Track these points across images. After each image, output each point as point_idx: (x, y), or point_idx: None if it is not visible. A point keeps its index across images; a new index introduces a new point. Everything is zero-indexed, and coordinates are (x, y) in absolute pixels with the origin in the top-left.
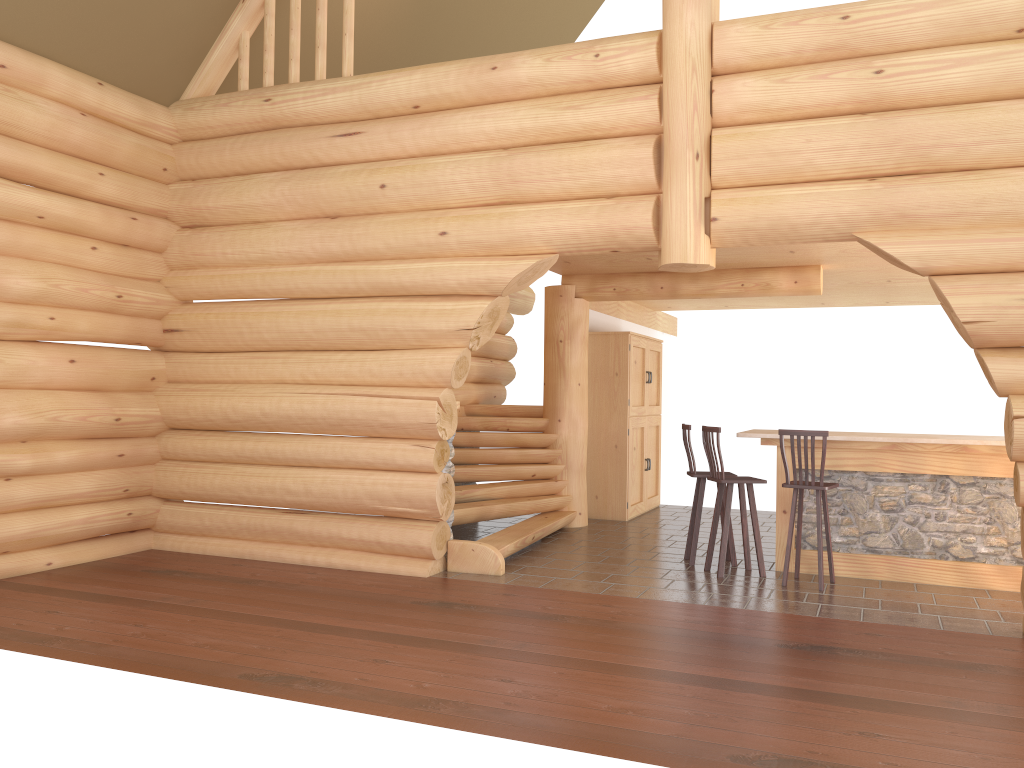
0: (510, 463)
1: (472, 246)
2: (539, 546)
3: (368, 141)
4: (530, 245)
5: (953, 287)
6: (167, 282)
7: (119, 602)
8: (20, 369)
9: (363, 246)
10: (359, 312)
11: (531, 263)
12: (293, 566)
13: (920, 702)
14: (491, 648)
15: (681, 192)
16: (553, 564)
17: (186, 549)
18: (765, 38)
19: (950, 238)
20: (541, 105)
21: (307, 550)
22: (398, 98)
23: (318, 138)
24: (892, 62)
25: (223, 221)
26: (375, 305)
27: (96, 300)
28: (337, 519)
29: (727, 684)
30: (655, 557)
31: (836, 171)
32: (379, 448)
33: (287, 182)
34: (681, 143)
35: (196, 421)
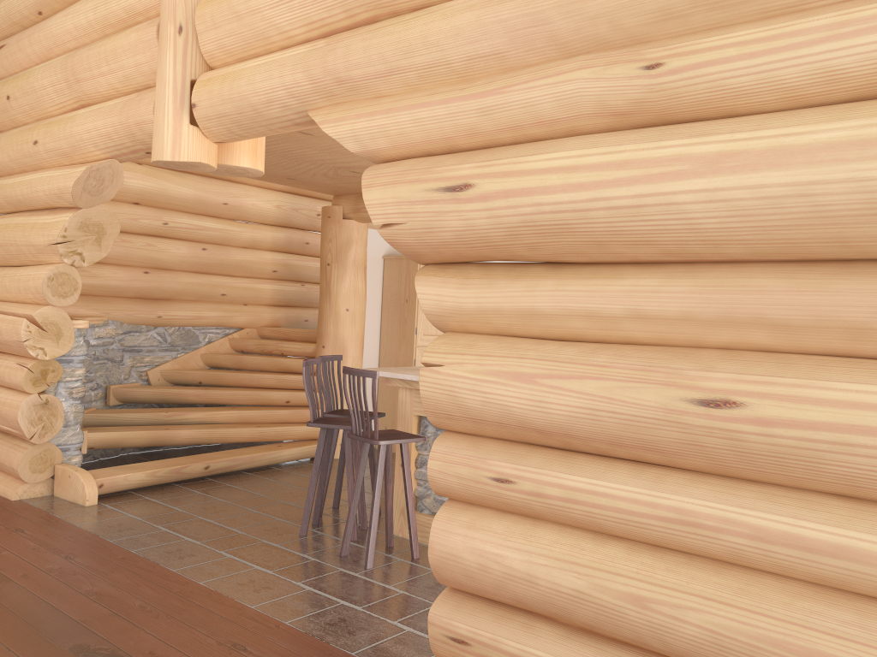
0: (271, 388)
1: (54, 154)
2: (231, 476)
3: (9, 53)
4: (87, 150)
5: (374, 176)
6: None
7: None
8: None
9: None
10: None
11: (83, 170)
12: None
13: None
14: None
15: (162, 75)
16: (178, 499)
17: None
18: None
19: (383, 107)
20: None
21: None
22: (24, 5)
23: None
24: None
25: None
26: (10, 220)
27: None
28: None
29: None
30: None
31: (297, 31)
32: None
33: None
34: (164, 15)
35: None
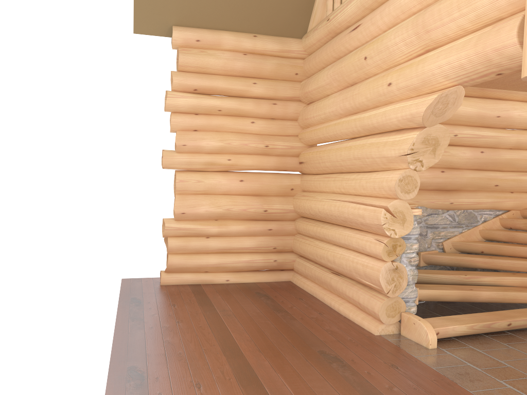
0: None
1: (405, 90)
2: (526, 332)
3: (363, 29)
4: (436, 82)
5: None
6: (299, 136)
7: (204, 307)
8: (212, 185)
9: (357, 102)
10: (358, 146)
11: (434, 97)
12: (323, 306)
13: None
14: None
15: None
16: (497, 351)
17: (298, 284)
18: None
19: None
20: None
21: (334, 298)
22: None
23: (344, 35)
24: None
25: (317, 98)
26: (365, 141)
27: (253, 149)
28: (347, 282)
29: None
30: None
31: None
32: (361, 239)
33: (332, 68)
34: None
35: (303, 213)
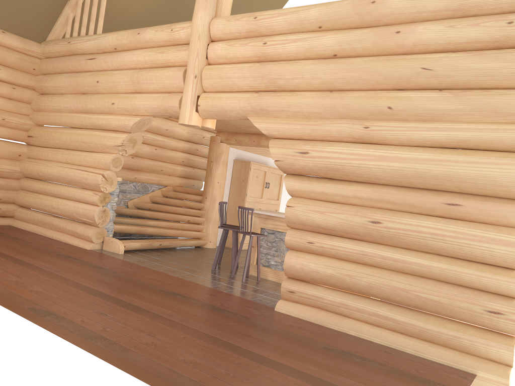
0: (180, 214)
1: (122, 110)
2: (168, 250)
3: (97, 62)
4: (140, 111)
5: (273, 144)
6: (31, 116)
7: None
8: None
9: (89, 107)
10: (85, 135)
11: (139, 119)
12: (47, 238)
13: (157, 312)
14: (43, 269)
15: (186, 92)
16: (154, 255)
17: (20, 227)
18: (227, 25)
19: (278, 121)
20: (153, 50)
21: (55, 232)
22: (108, 44)
23: (82, 60)
24: (270, 39)
25: (52, 92)
26: (91, 132)
27: None
28: (67, 221)
29: (98, 294)
30: (207, 261)
31: (245, 87)
32: (82, 193)
33: (69, 77)
34: (189, 70)
35: (30, 174)
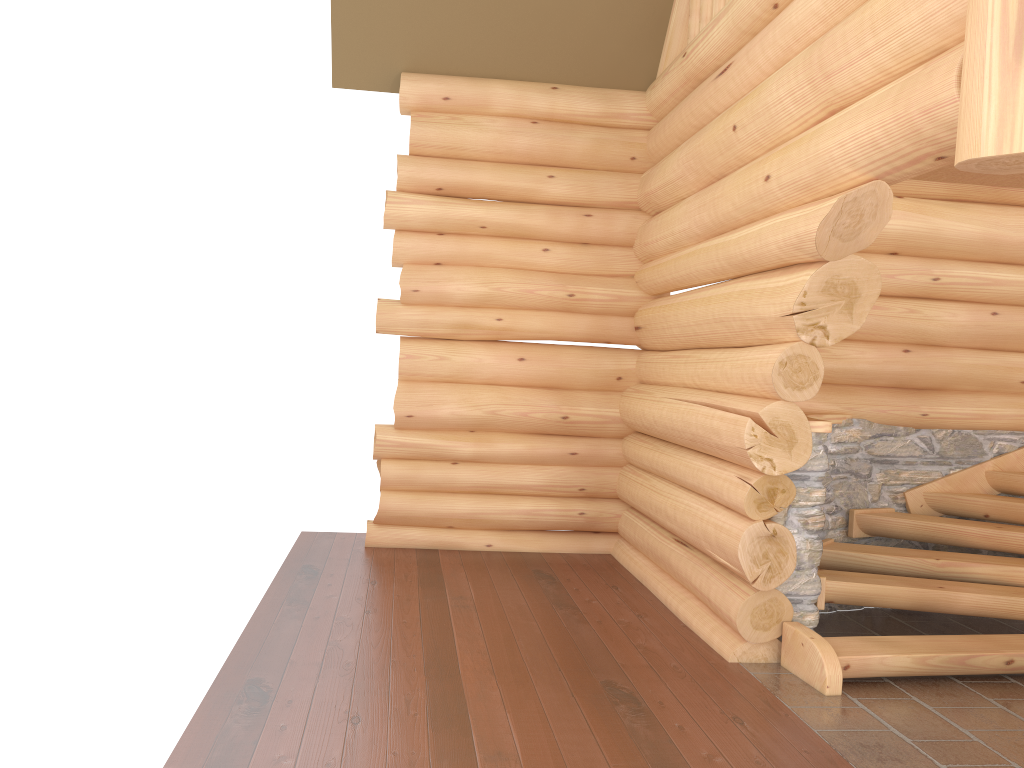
0: None
1: (791, 190)
2: None
3: (735, 72)
4: (838, 174)
5: None
6: (635, 277)
7: (427, 589)
8: (466, 366)
9: (720, 211)
10: (720, 298)
11: (833, 203)
12: (652, 604)
13: None
14: (469, 764)
15: (978, 11)
16: (966, 712)
17: (621, 561)
18: None
19: None
20: None
21: (672, 589)
22: (756, 2)
23: (708, 85)
24: None
25: (667, 204)
26: (733, 287)
27: (545, 300)
28: (696, 559)
29: None
30: None
31: None
32: (716, 476)
33: (685, 147)
34: None
35: (633, 425)
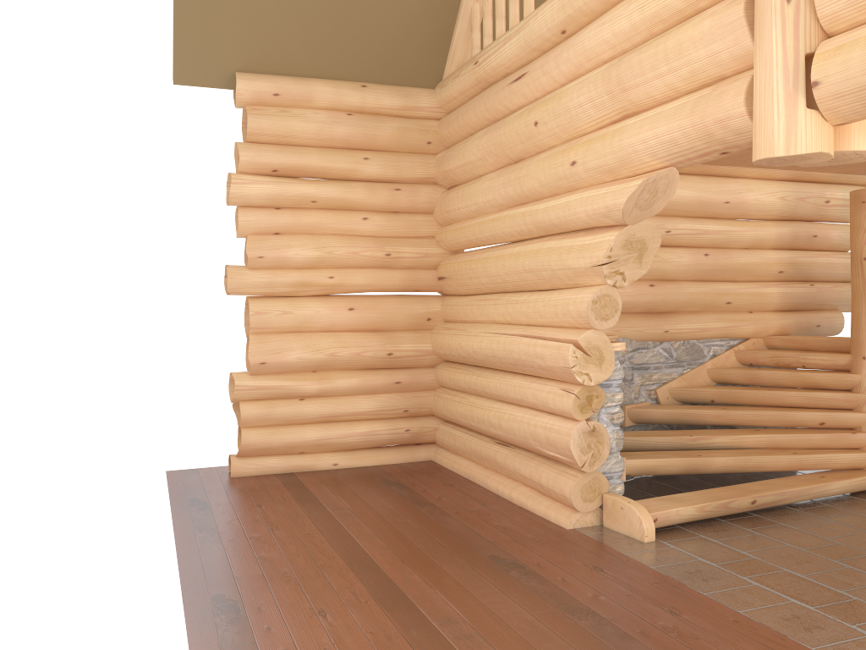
0: (796, 407)
1: (596, 172)
2: (777, 512)
3: (530, 80)
4: (640, 162)
5: None
6: (437, 237)
7: (307, 506)
8: (306, 317)
9: (526, 187)
10: (529, 253)
11: (638, 183)
12: (487, 494)
13: None
14: (432, 630)
15: (765, 56)
16: (739, 540)
17: (445, 464)
18: None
19: None
20: None
21: (502, 481)
22: (547, 28)
23: (502, 88)
24: None
25: (463, 179)
26: (540, 245)
27: (367, 260)
28: (522, 455)
29: None
30: None
31: None
32: (540, 390)
33: (485, 136)
34: None
35: (448, 356)
